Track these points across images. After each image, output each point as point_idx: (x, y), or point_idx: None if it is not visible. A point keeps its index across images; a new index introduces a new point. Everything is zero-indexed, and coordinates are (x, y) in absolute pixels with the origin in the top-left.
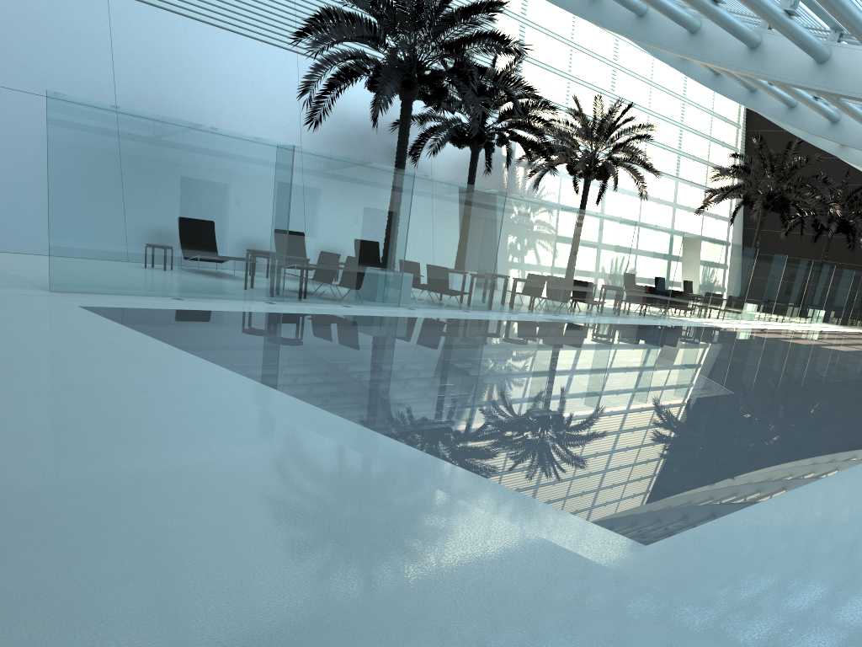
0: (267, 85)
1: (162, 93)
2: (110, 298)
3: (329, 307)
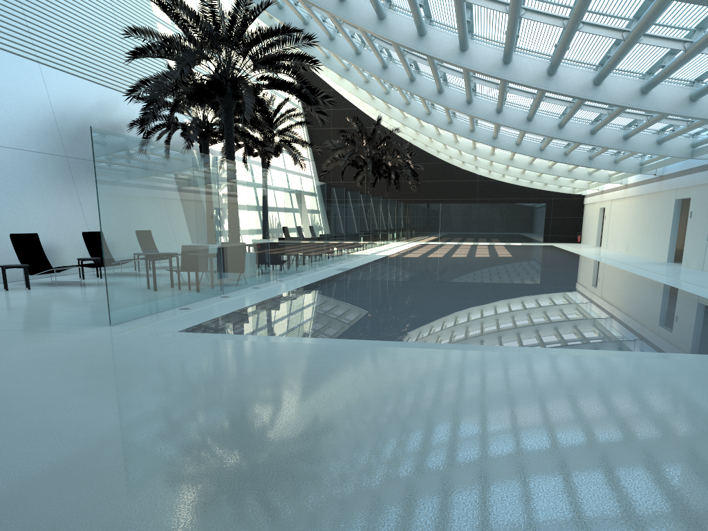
0: (24, 95)
1: None
2: (161, 320)
3: (254, 290)
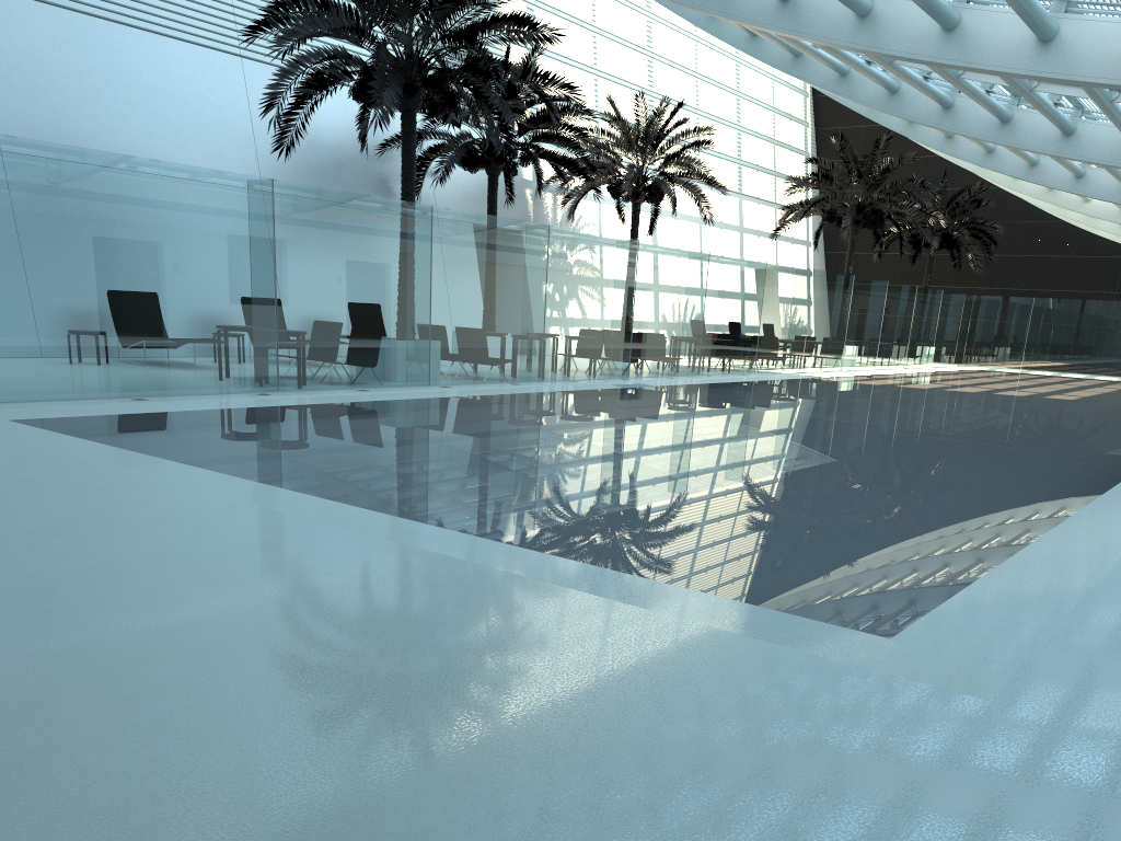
0: (205, 103)
1: (61, 122)
2: (48, 406)
3: (342, 393)
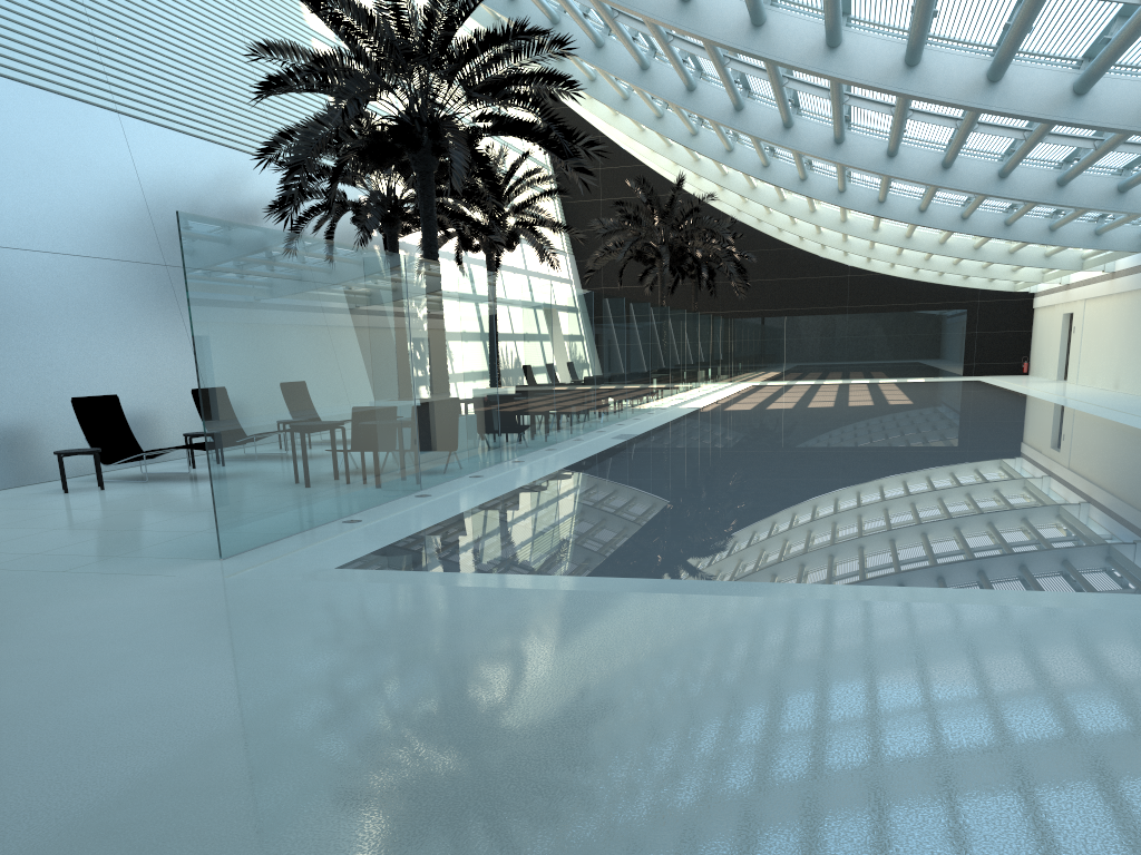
0: (96, 167)
1: None
2: (309, 545)
3: (474, 482)
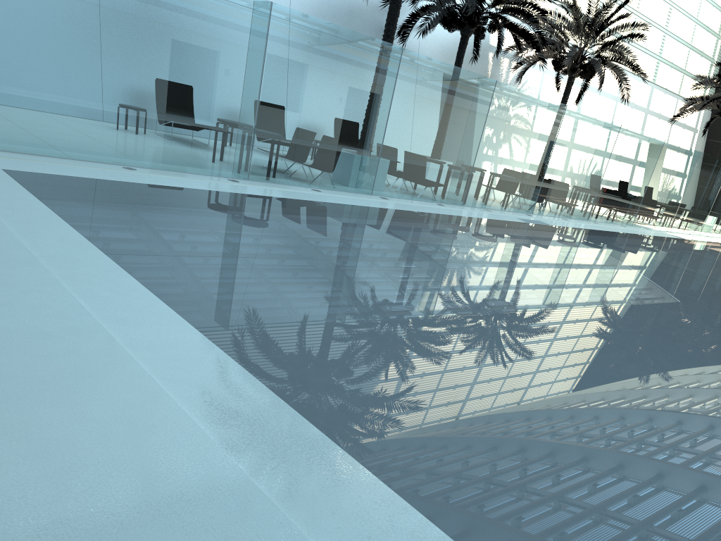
0: None
1: None
2: (48, 162)
3: (297, 190)
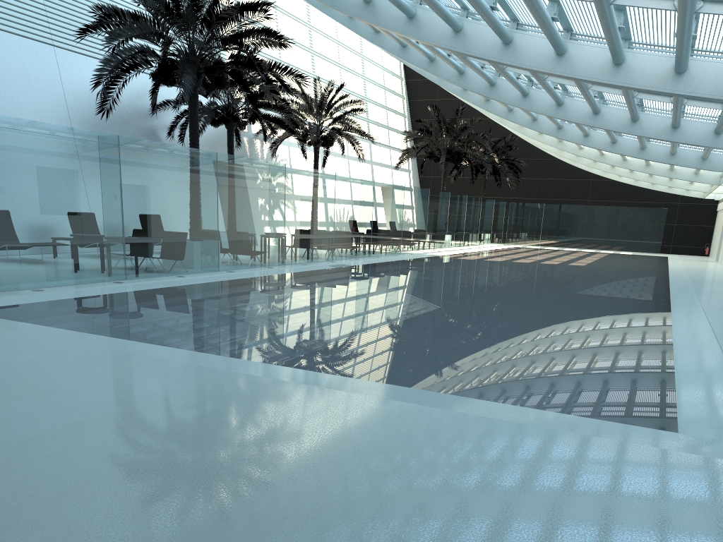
0: (31, 77)
1: None
2: None
3: (169, 279)
